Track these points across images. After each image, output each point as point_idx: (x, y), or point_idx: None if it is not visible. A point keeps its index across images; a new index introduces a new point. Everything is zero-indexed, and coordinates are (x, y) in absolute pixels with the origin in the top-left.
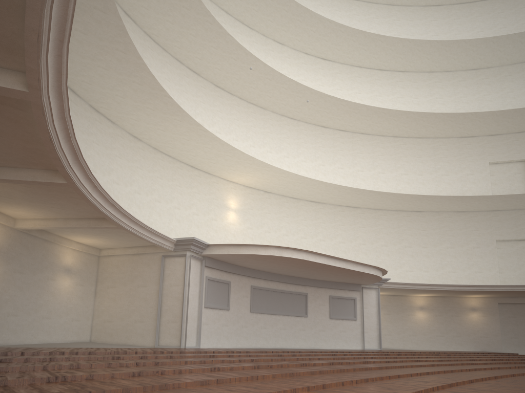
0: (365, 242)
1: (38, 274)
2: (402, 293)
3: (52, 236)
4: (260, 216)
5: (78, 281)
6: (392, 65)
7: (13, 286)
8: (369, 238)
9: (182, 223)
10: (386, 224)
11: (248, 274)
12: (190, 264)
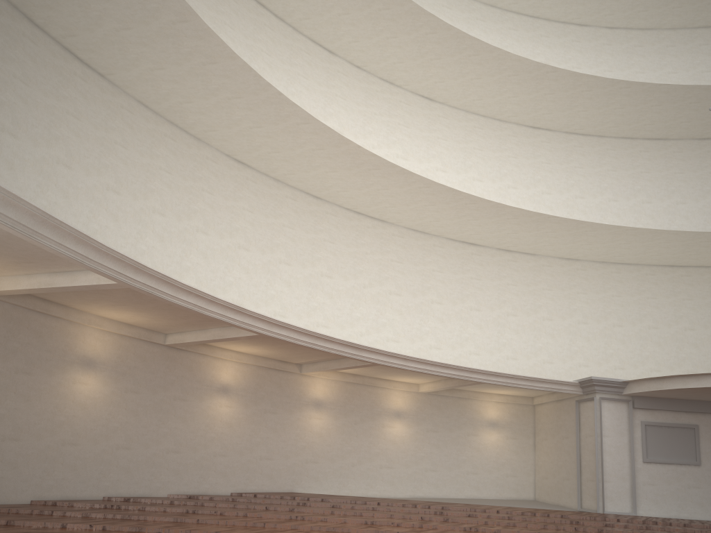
0: None
1: (455, 431)
2: None
3: (465, 393)
4: None
5: (509, 434)
6: None
7: (428, 444)
8: None
9: (665, 345)
10: None
11: None
12: (606, 408)
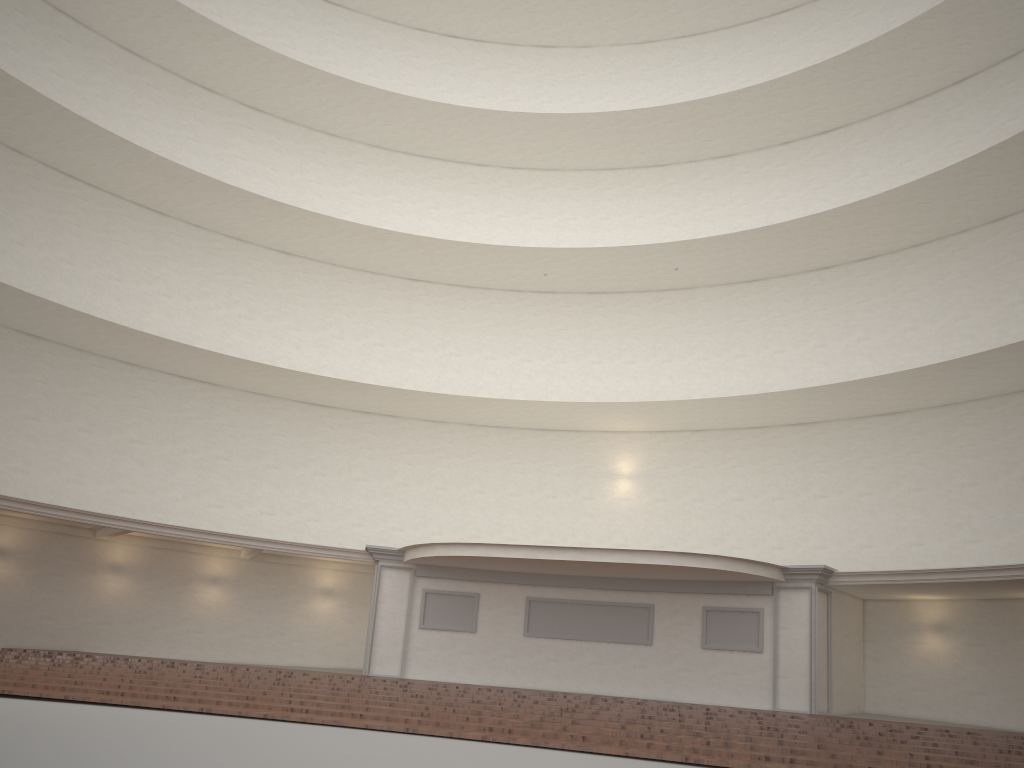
0: (921, 484)
1: (282, 598)
2: (984, 595)
3: (297, 560)
4: (682, 476)
5: (345, 603)
6: (970, 61)
7: (248, 610)
8: (931, 473)
9: (526, 513)
10: (974, 433)
11: (516, 580)
12: (388, 575)
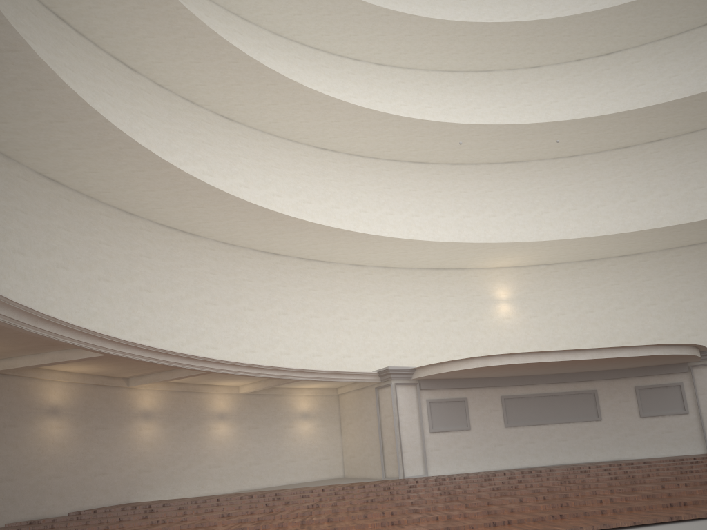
0: None
1: (273, 425)
2: None
3: (280, 390)
4: (545, 298)
5: (319, 423)
6: None
7: (250, 440)
8: None
9: (436, 335)
10: None
11: (493, 384)
12: (400, 391)
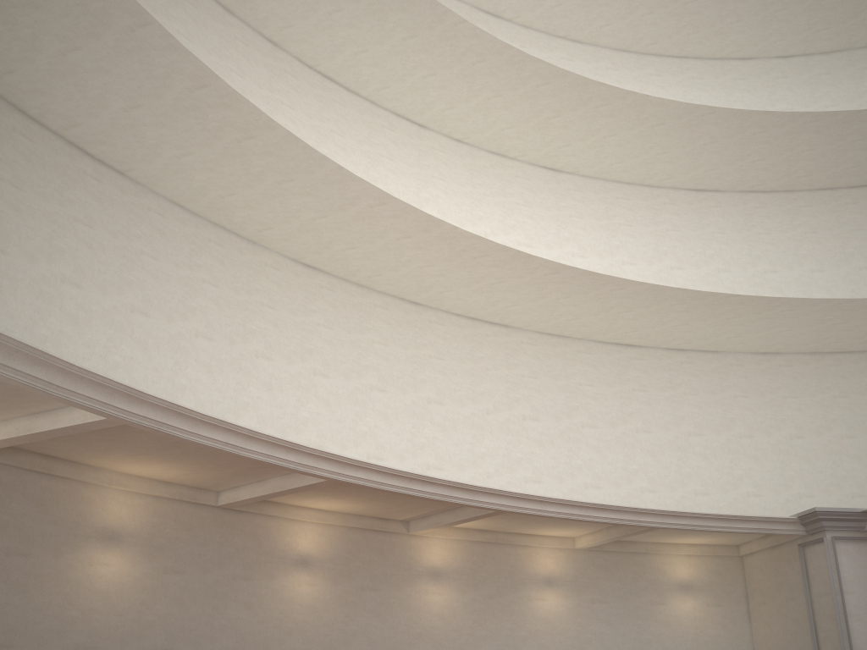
0: None
1: (632, 600)
2: None
3: (641, 545)
4: None
5: (710, 600)
6: None
7: (595, 621)
8: None
9: None
10: None
11: None
12: (843, 552)
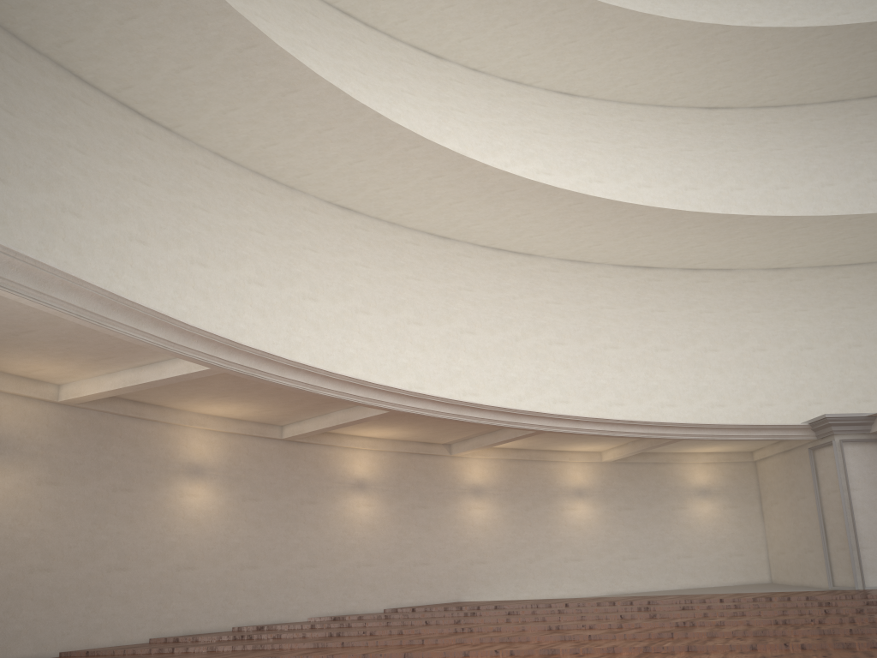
0: None
1: (655, 505)
2: None
3: (662, 456)
4: None
5: (726, 503)
6: None
7: (622, 526)
8: None
9: None
10: None
11: None
12: (850, 453)
